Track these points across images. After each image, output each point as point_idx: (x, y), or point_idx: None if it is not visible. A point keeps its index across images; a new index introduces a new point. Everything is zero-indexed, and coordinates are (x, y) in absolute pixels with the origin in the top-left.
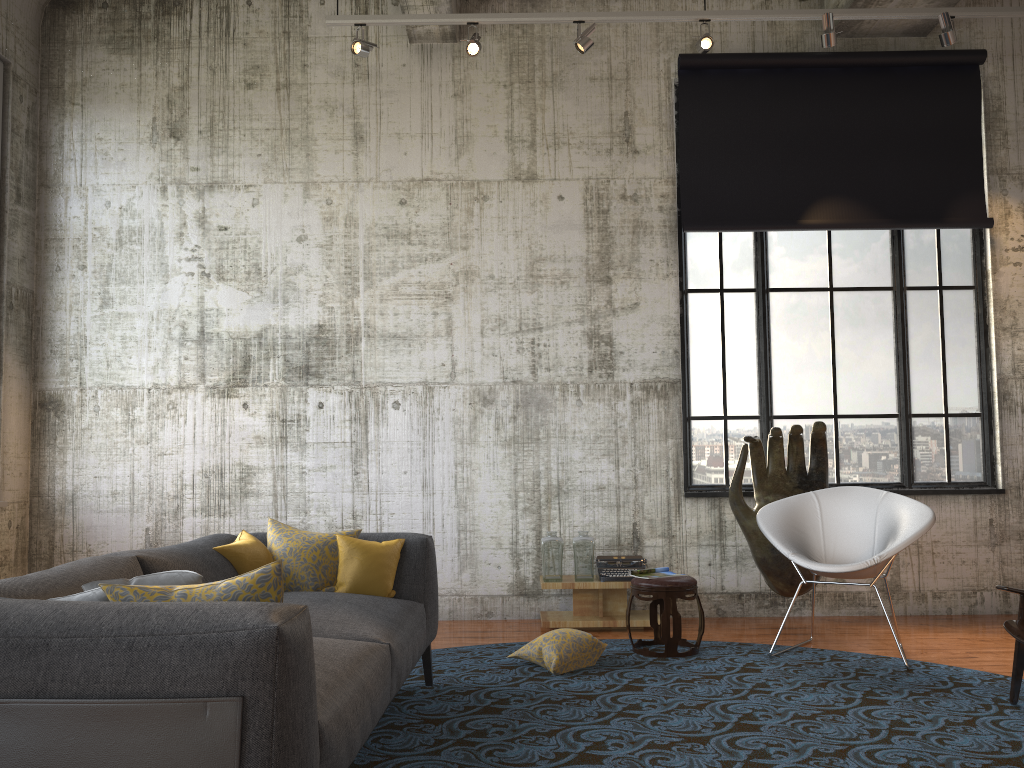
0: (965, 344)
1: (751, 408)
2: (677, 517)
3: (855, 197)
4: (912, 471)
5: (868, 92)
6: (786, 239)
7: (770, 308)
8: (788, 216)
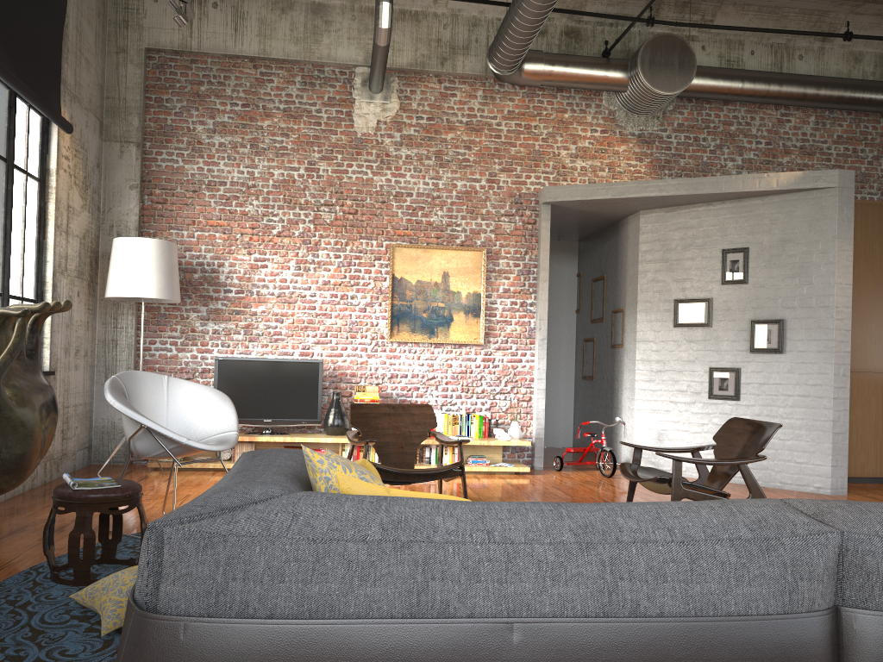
0: (33, 233)
1: None
2: None
3: (9, 52)
4: None
5: None
6: None
7: None
8: None
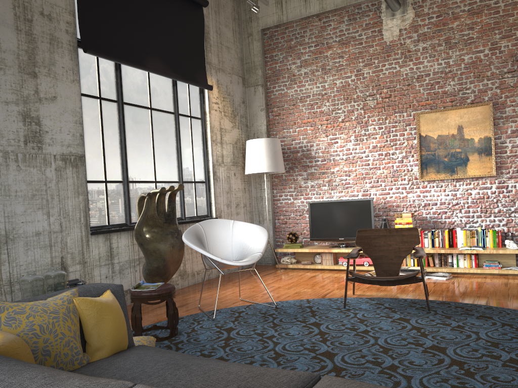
0: (199, 147)
1: (118, 176)
2: (87, 249)
3: (163, 58)
4: (185, 211)
5: (166, 1)
6: (130, 73)
7: (124, 114)
8: (136, 60)
